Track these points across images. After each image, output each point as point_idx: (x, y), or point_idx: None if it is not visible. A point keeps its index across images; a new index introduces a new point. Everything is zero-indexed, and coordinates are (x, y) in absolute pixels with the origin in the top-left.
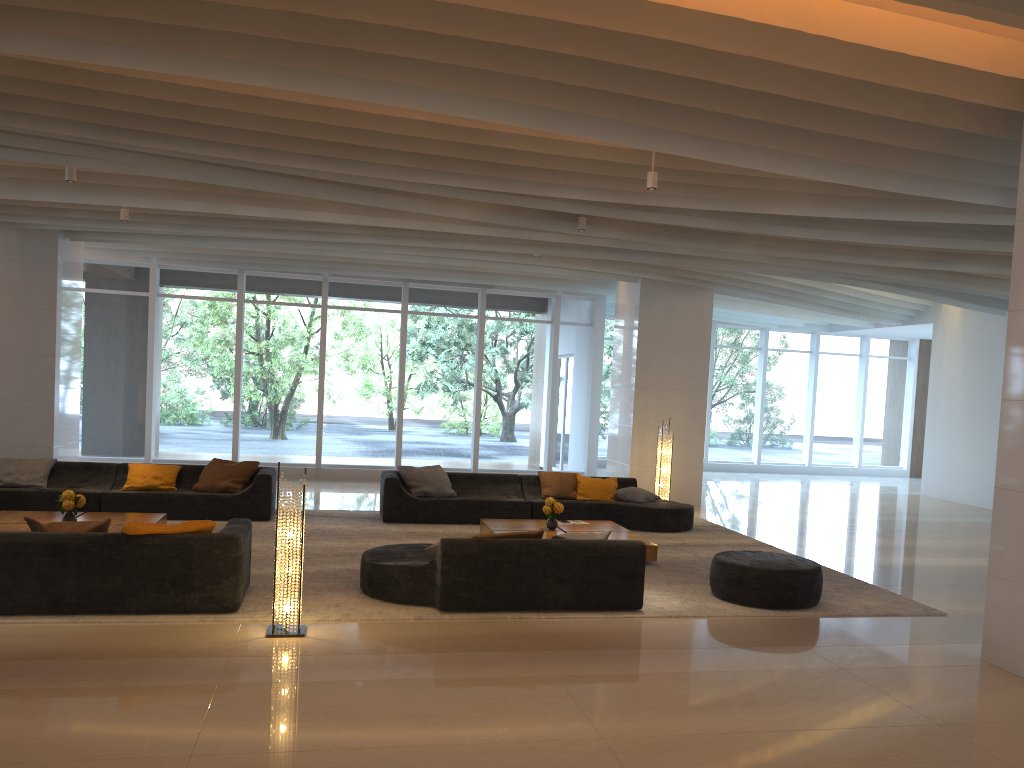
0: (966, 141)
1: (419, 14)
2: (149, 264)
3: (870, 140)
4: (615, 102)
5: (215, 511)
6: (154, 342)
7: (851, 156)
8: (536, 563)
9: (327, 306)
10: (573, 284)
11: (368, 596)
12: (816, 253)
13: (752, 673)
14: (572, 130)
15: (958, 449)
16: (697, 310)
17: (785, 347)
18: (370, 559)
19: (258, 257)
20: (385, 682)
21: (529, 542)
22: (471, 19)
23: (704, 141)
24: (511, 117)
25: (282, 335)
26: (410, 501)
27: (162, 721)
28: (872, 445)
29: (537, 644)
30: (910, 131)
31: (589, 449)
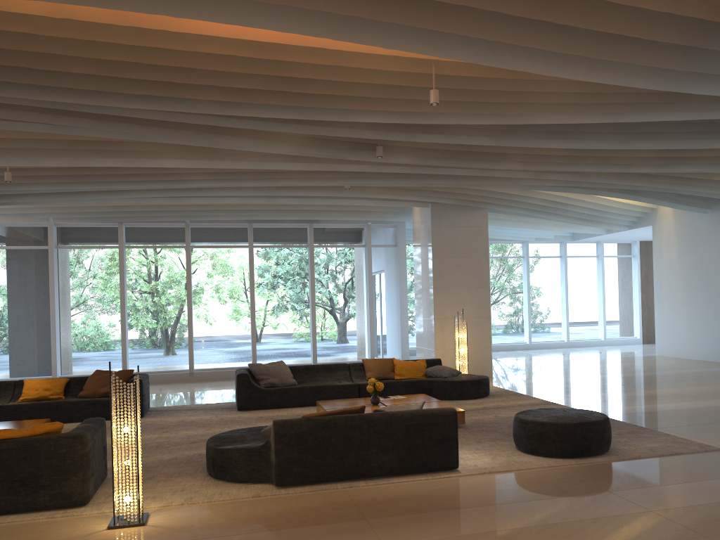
0: (704, 34)
1: None
2: (47, 224)
3: (624, 34)
4: (396, 8)
5: (96, 413)
6: (54, 284)
7: (606, 54)
8: (360, 435)
9: (190, 246)
10: (379, 214)
11: (213, 478)
12: (568, 165)
13: (570, 524)
14: (359, 39)
15: (682, 318)
16: (476, 225)
17: (541, 254)
18: (213, 444)
19: (132, 211)
20: None
21: (353, 417)
22: None
23: (477, 47)
24: (302, 27)
25: (156, 271)
26: (259, 391)
27: None
28: (612, 322)
29: (365, 512)
30: (656, 26)
31: (402, 341)
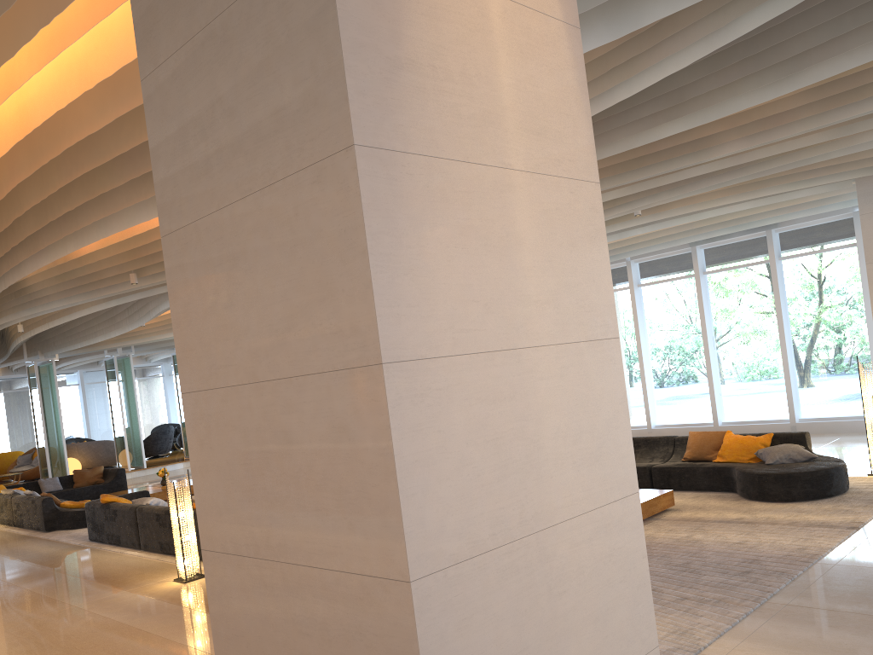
0: None
1: (38, 192)
2: None
3: None
4: None
5: None
6: None
7: None
8: None
9: (637, 285)
10: (842, 199)
11: None
12: (837, 112)
13: None
14: None
15: None
16: None
17: None
18: None
19: None
20: (107, 621)
21: None
22: (49, 181)
23: None
24: (156, 211)
25: None
26: None
27: (5, 621)
28: None
29: None
30: None
31: None
